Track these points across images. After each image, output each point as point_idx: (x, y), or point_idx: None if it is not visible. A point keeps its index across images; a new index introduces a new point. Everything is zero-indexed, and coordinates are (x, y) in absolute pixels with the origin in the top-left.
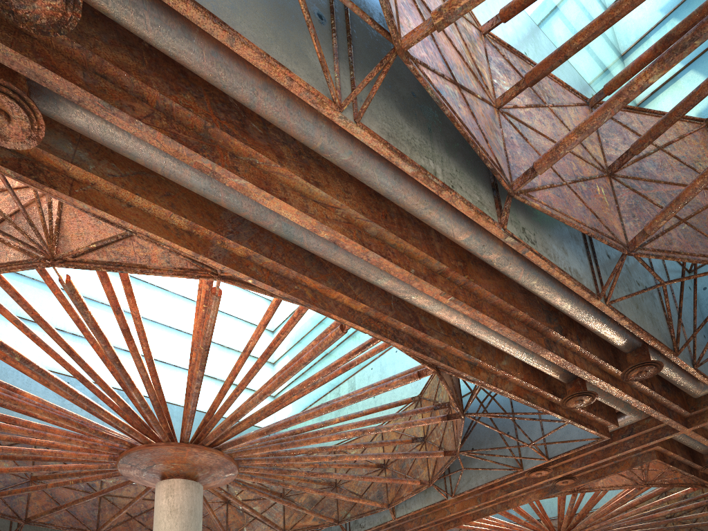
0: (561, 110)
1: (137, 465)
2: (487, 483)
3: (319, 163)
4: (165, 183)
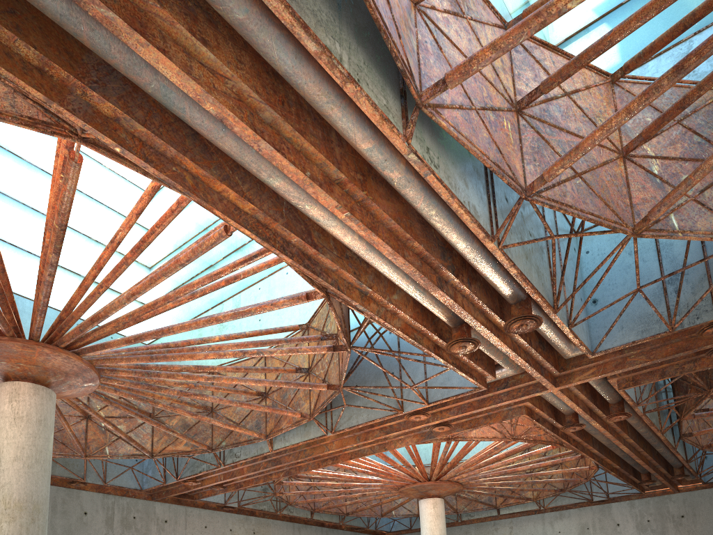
0: (479, 27)
1: None
2: (368, 422)
3: (208, 17)
4: None
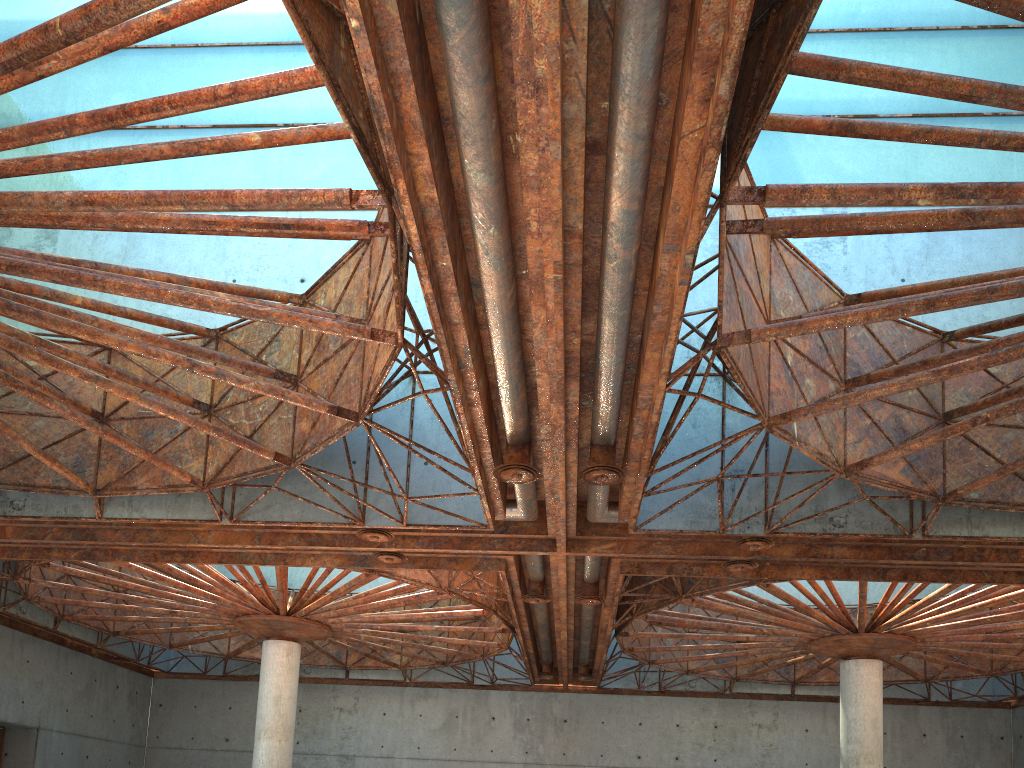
0: None
1: None
2: (301, 524)
3: None
4: None
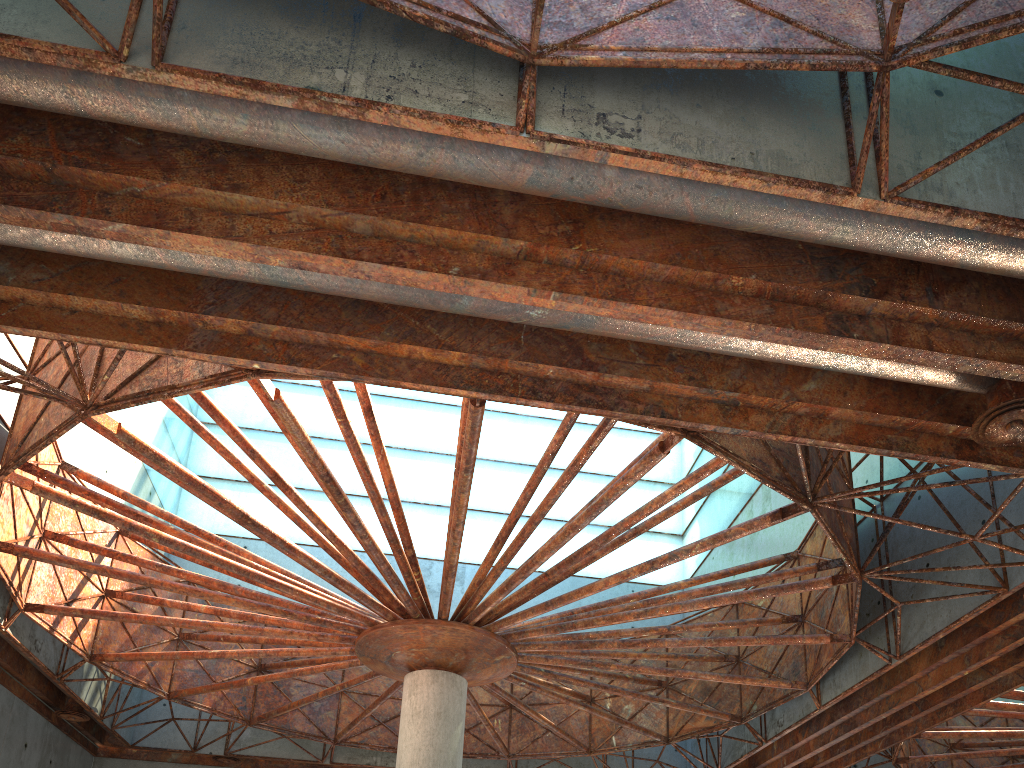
0: None
1: (376, 657)
2: (950, 626)
3: (249, 154)
4: (116, 267)
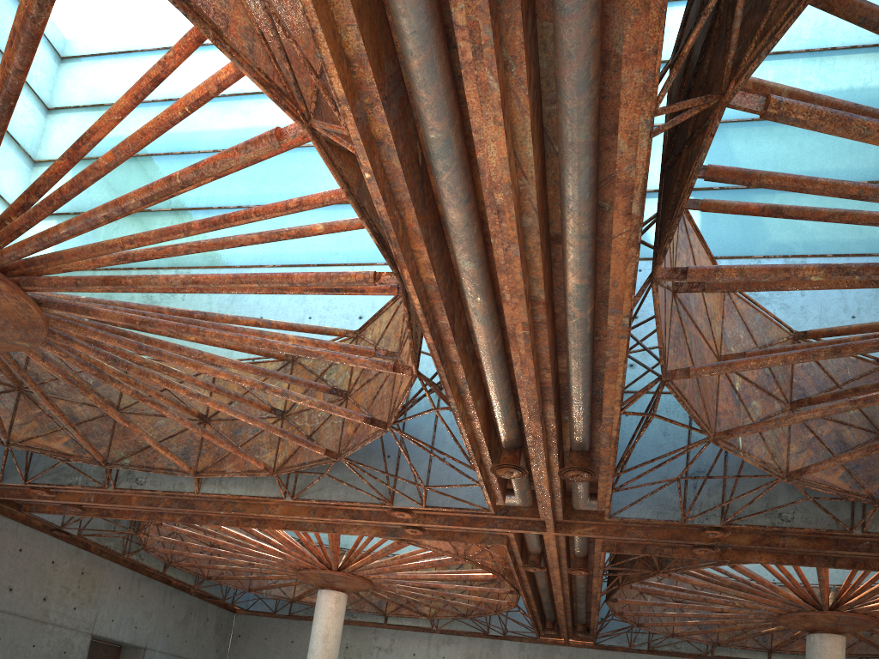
0: None
1: None
2: (344, 502)
3: (537, 110)
4: None
